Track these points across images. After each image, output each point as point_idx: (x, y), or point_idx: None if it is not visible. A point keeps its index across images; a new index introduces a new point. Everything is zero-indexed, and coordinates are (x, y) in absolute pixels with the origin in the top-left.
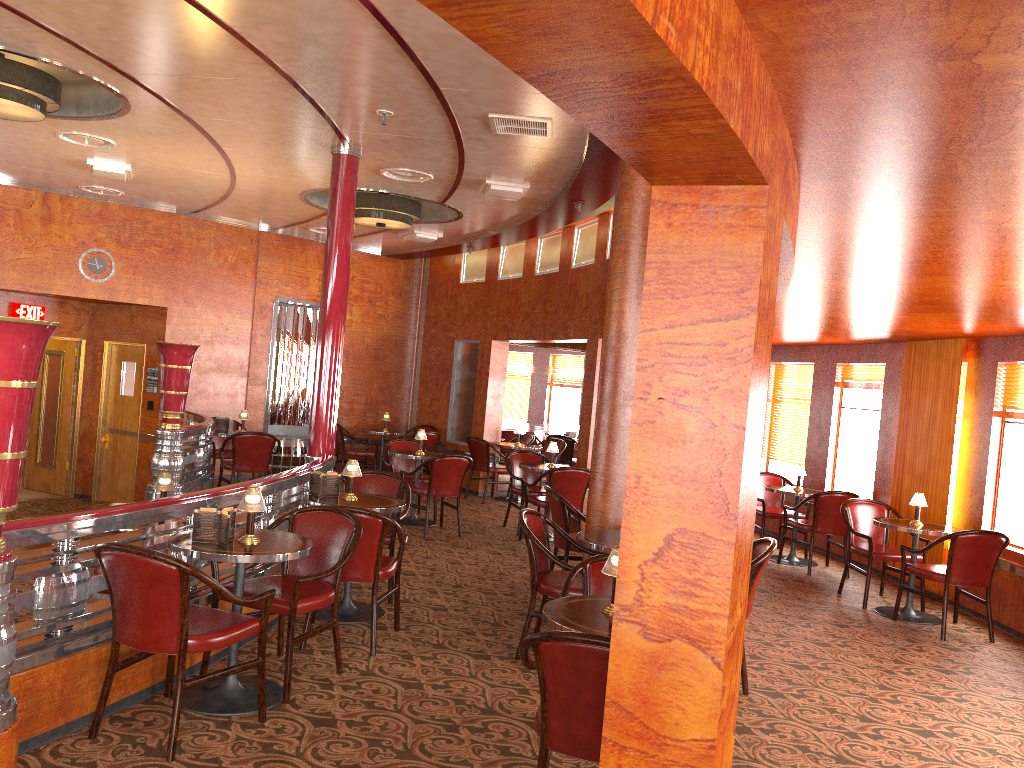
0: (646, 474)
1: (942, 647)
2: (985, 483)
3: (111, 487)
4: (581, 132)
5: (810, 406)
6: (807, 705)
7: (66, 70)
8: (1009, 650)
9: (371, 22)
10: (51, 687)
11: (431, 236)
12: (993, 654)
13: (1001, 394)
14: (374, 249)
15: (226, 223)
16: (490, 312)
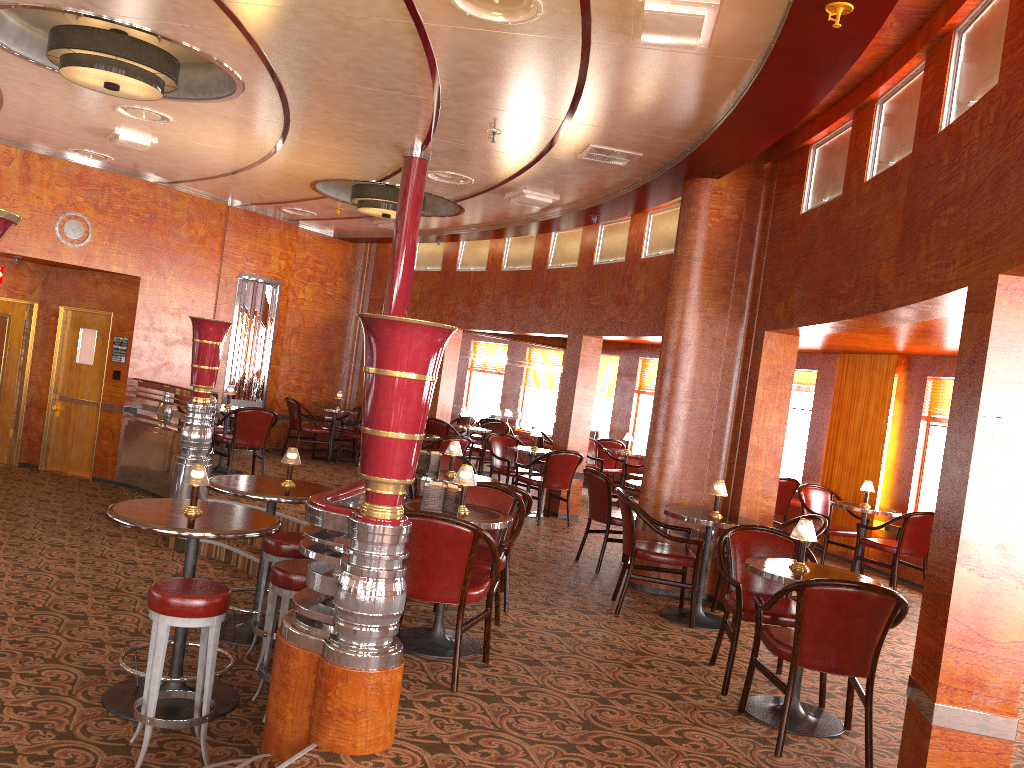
0: (985, 467)
1: None
2: (912, 474)
3: (62, 457)
4: (657, 165)
5: None
6: None
7: (214, 62)
8: None
9: (570, 72)
10: None
11: None
12: None
13: (928, 402)
14: (329, 231)
15: (199, 196)
16: (446, 301)
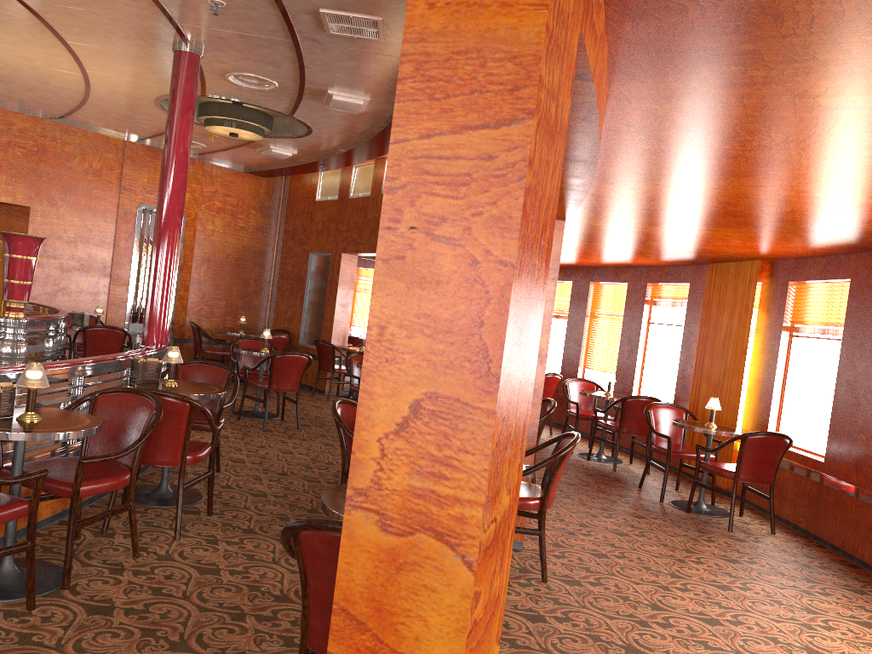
0: (392, 324)
1: (729, 538)
2: (772, 391)
3: None
4: None
5: (623, 321)
6: (602, 593)
7: None
8: (788, 541)
9: None
10: None
11: (286, 152)
12: (774, 545)
13: (790, 311)
14: (237, 165)
15: (92, 131)
16: (341, 227)
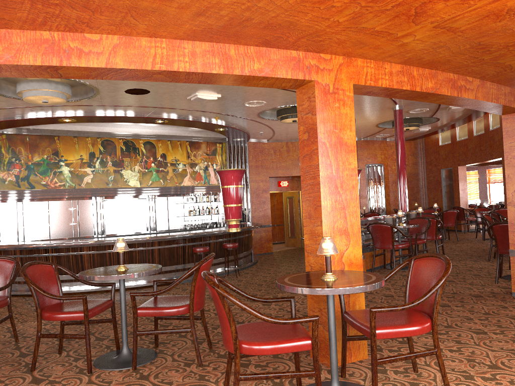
0: (509, 174)
1: None
2: None
3: None
4: None
5: None
6: None
7: None
8: None
9: None
10: None
11: (425, 129)
12: None
13: None
14: None
15: None
16: (455, 155)
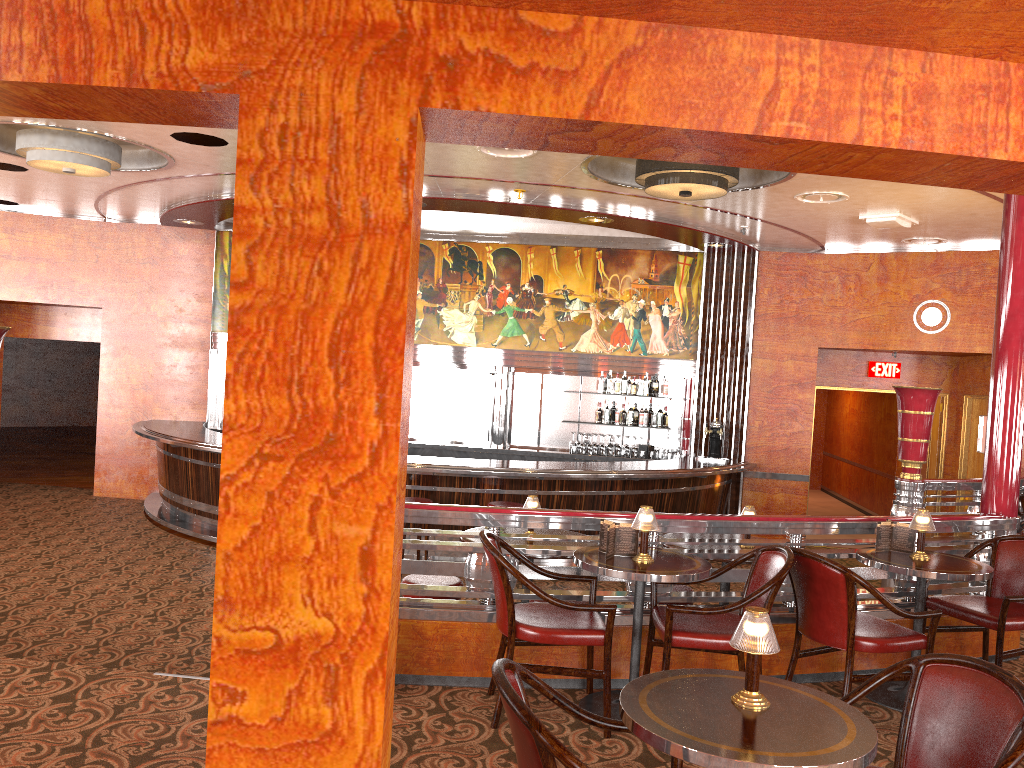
0: None
1: None
2: None
3: None
4: None
5: None
6: None
7: None
8: None
9: None
10: (466, 642)
11: None
12: None
13: None
14: None
15: None
16: None
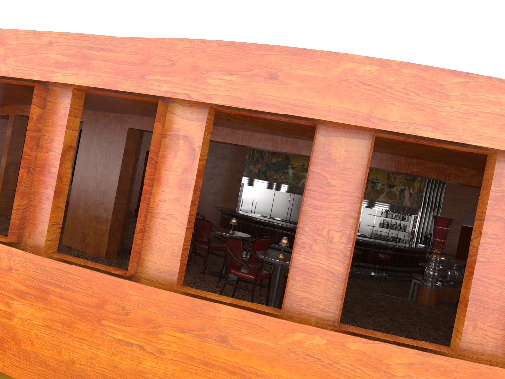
0: None
1: None
2: None
3: None
4: None
5: None
6: None
7: None
8: None
9: None
10: (448, 292)
11: None
12: None
13: None
14: None
15: None
16: None
